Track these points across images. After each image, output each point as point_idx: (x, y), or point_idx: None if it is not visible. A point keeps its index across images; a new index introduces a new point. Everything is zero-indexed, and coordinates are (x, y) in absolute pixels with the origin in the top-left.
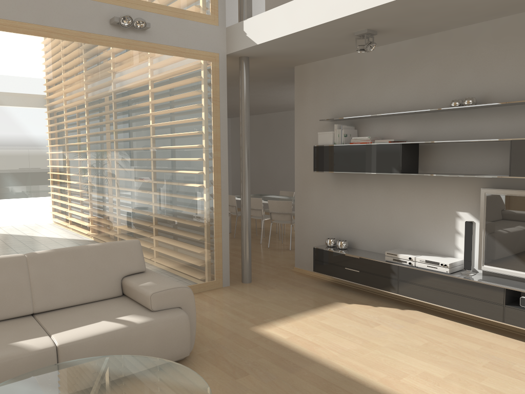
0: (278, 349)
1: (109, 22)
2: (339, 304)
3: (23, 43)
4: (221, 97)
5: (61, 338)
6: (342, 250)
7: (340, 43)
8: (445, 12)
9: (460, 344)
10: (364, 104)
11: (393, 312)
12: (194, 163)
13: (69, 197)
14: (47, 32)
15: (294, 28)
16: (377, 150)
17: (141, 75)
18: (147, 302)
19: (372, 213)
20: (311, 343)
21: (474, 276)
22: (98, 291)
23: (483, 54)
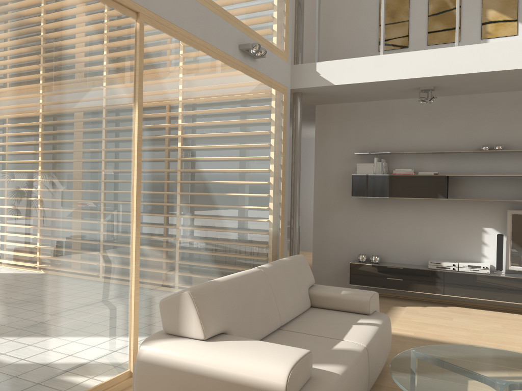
0: (424, 341)
1: (239, 47)
2: (398, 307)
3: (193, 57)
4: (287, 127)
5: (358, 340)
6: (378, 263)
7: (392, 92)
8: (499, 83)
9: (520, 323)
10: (394, 143)
11: (443, 309)
12: (273, 186)
13: (211, 215)
14: (207, 48)
15: (383, 77)
16: (423, 179)
17: (251, 99)
18: (365, 307)
19: (402, 232)
20: (436, 335)
21: (507, 274)
22: (303, 302)
23: (503, 114)
